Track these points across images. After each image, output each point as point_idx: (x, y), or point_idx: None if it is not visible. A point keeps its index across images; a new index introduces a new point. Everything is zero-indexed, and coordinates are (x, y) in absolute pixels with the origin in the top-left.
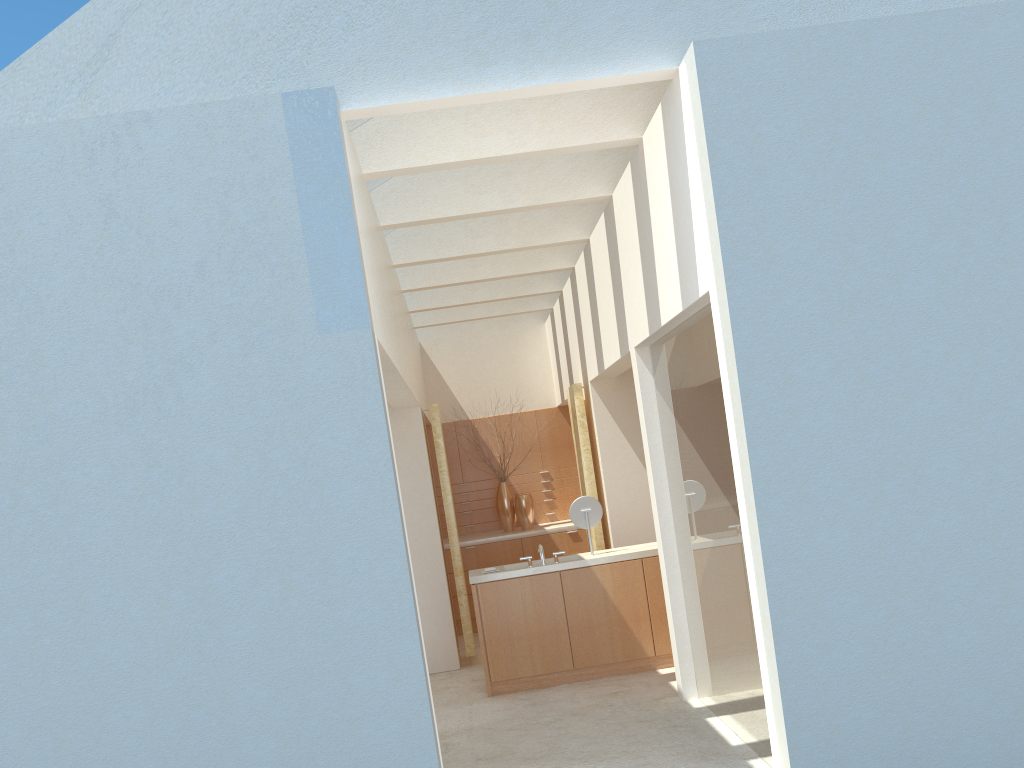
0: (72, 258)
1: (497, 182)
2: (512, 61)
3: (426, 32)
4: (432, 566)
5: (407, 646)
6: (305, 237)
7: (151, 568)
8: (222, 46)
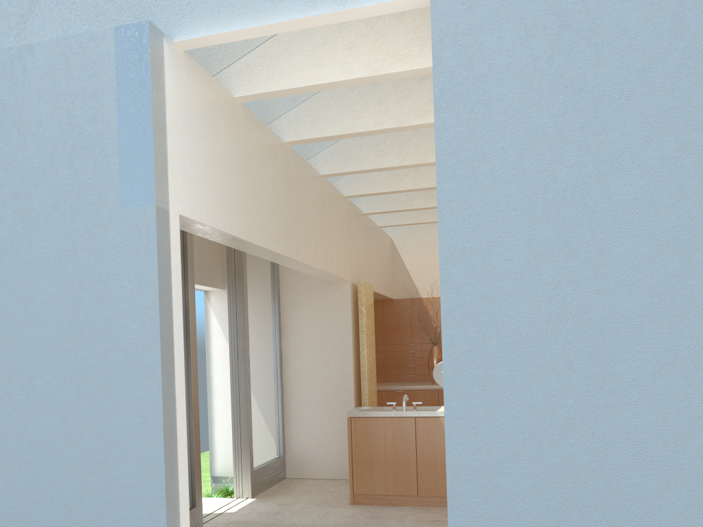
0: None
1: (372, 109)
2: None
3: None
4: (345, 400)
5: (155, 453)
6: (119, 134)
7: (1, 368)
8: None
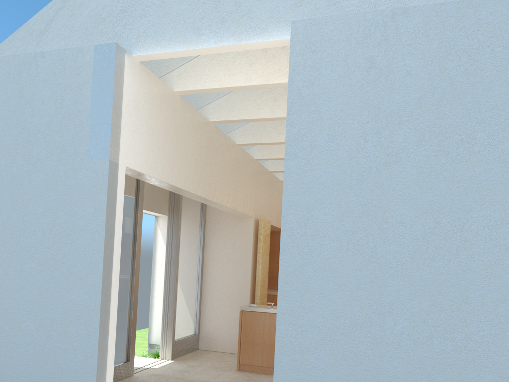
0: (5, 114)
1: (269, 103)
2: (213, 33)
3: (176, 18)
4: (243, 299)
5: (94, 320)
6: (91, 113)
7: (4, 256)
8: (90, 25)
